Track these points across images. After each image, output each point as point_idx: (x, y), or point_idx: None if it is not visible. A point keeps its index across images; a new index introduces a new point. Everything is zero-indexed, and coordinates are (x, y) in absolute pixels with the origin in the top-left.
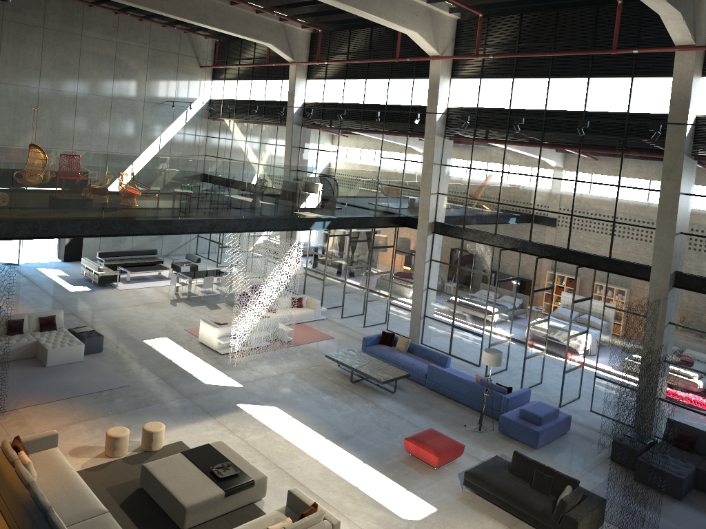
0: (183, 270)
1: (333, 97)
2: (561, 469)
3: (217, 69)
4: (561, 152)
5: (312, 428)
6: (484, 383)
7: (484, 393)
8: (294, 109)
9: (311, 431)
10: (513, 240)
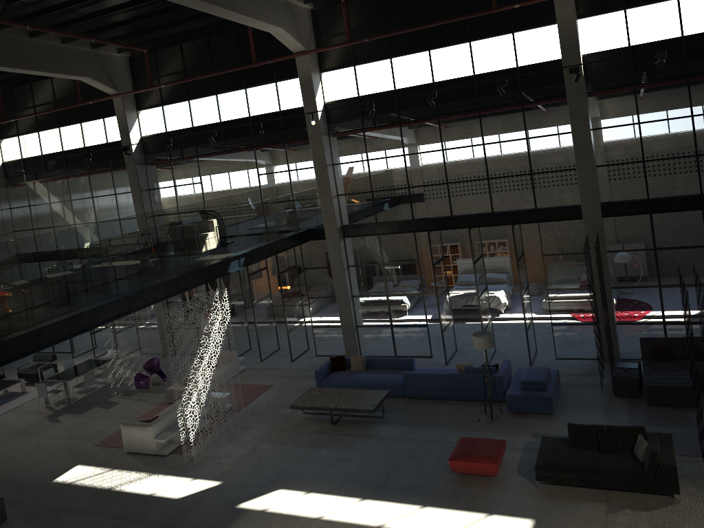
0: (47, 375)
1: (178, 123)
2: (589, 423)
3: (4, 125)
4: (461, 120)
5: (341, 494)
6: (470, 370)
7: (485, 380)
8: (133, 147)
9: (342, 498)
10: (434, 219)
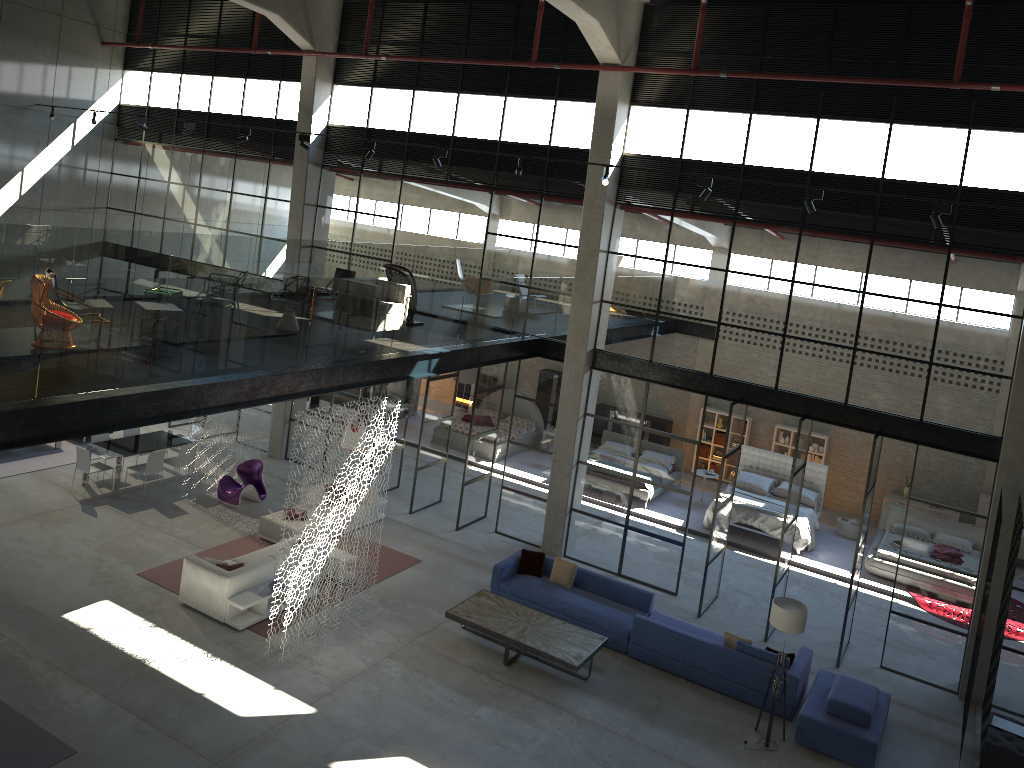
0: (96, 437)
1: (389, 120)
2: None
3: (135, 51)
4: (837, 244)
5: None
6: (746, 649)
7: (774, 679)
8: (312, 136)
9: None
10: (746, 385)
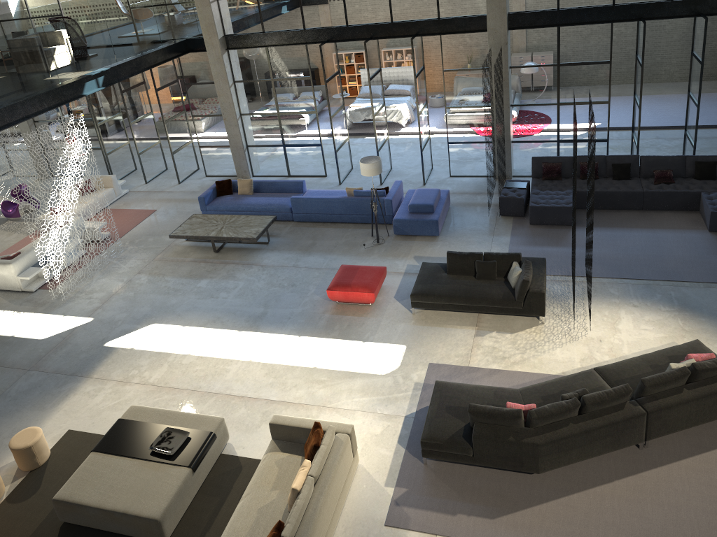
0: None
1: None
2: (472, 245)
3: None
4: None
5: (216, 327)
6: (359, 194)
7: (372, 205)
8: None
9: (217, 331)
10: (328, 29)
